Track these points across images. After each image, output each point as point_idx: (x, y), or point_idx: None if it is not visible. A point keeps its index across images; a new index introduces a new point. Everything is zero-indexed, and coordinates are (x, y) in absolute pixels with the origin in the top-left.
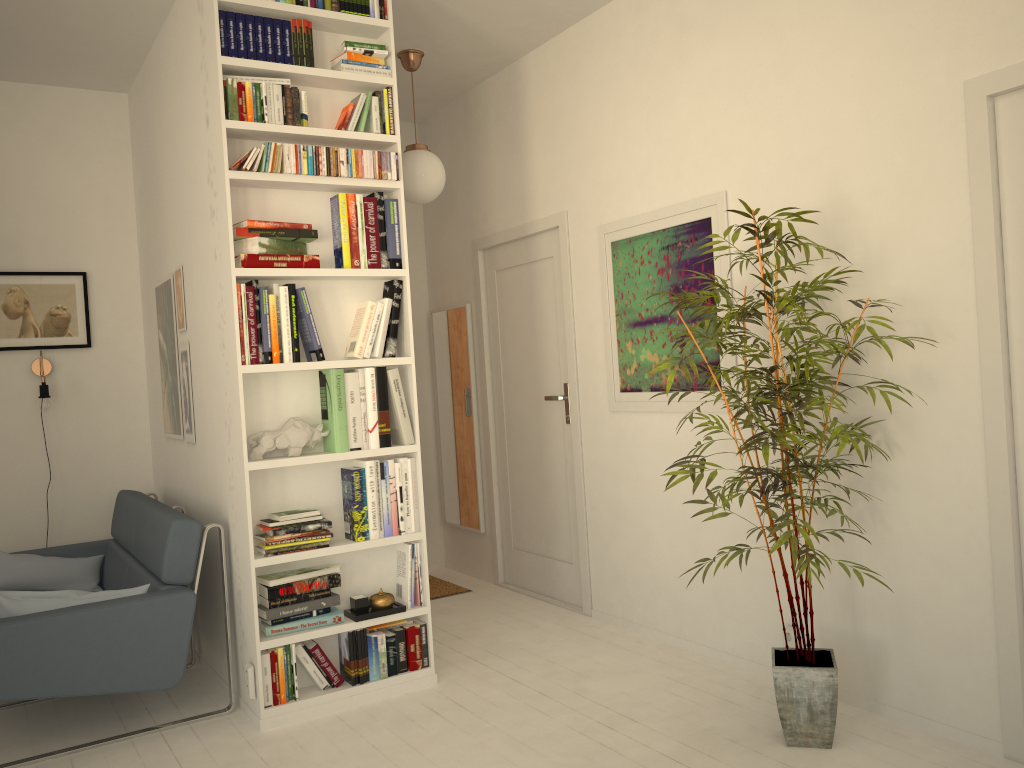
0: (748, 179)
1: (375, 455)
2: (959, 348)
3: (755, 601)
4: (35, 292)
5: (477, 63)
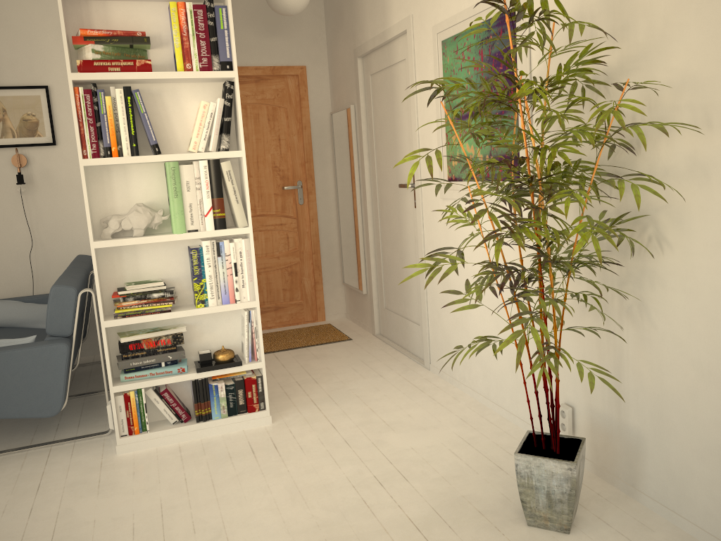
0: None
1: (210, 236)
2: None
3: (541, 377)
4: (10, 102)
5: None
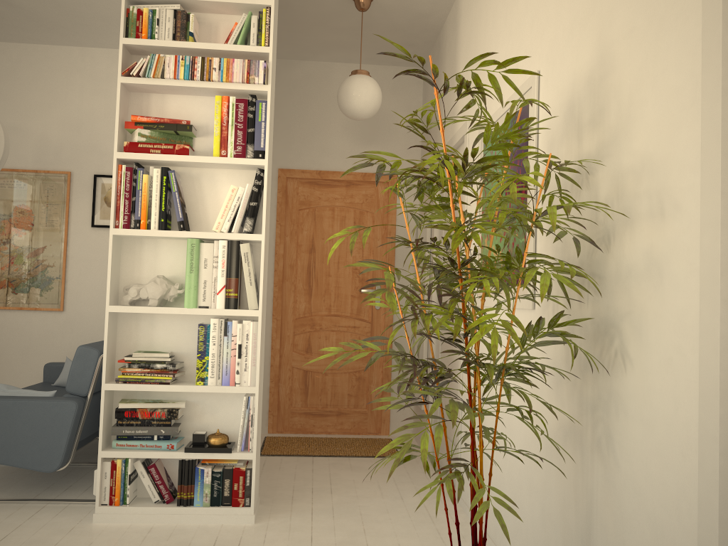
0: (552, 53)
1: (219, 314)
2: (685, 224)
3: (532, 522)
4: None
5: (425, 1)
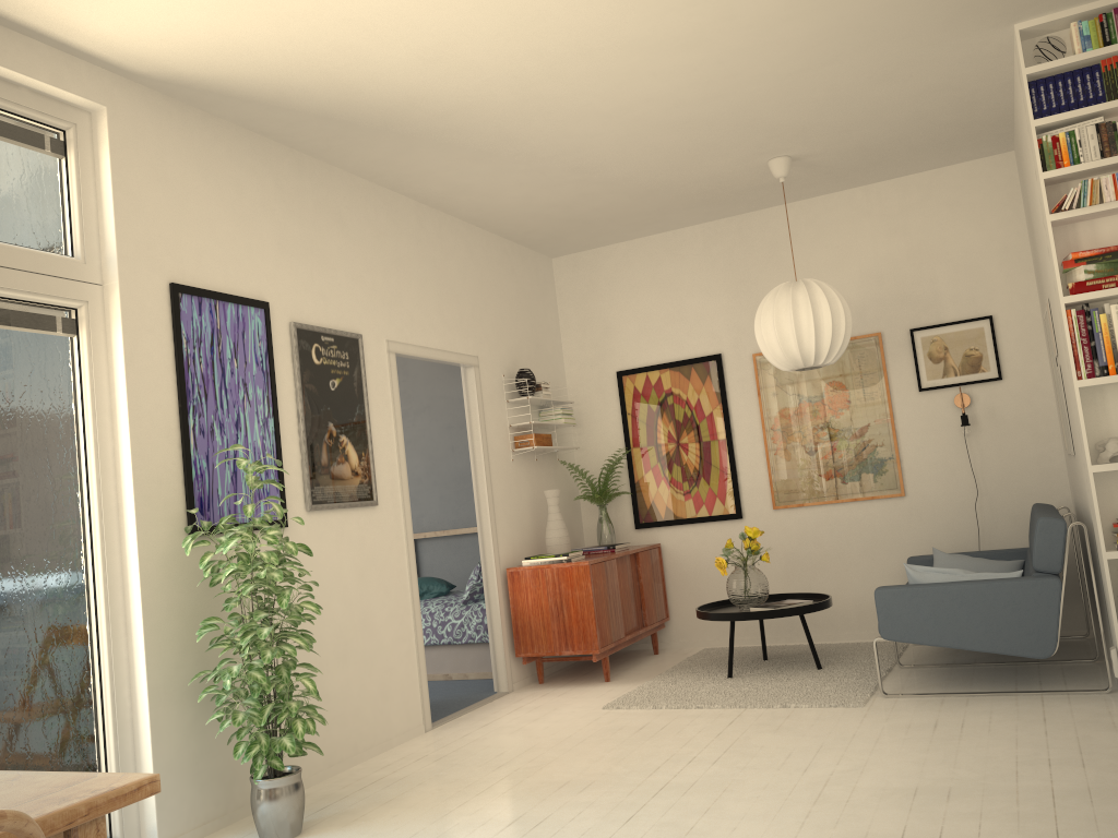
0: None
1: None
2: None
3: None
4: (951, 339)
5: None
